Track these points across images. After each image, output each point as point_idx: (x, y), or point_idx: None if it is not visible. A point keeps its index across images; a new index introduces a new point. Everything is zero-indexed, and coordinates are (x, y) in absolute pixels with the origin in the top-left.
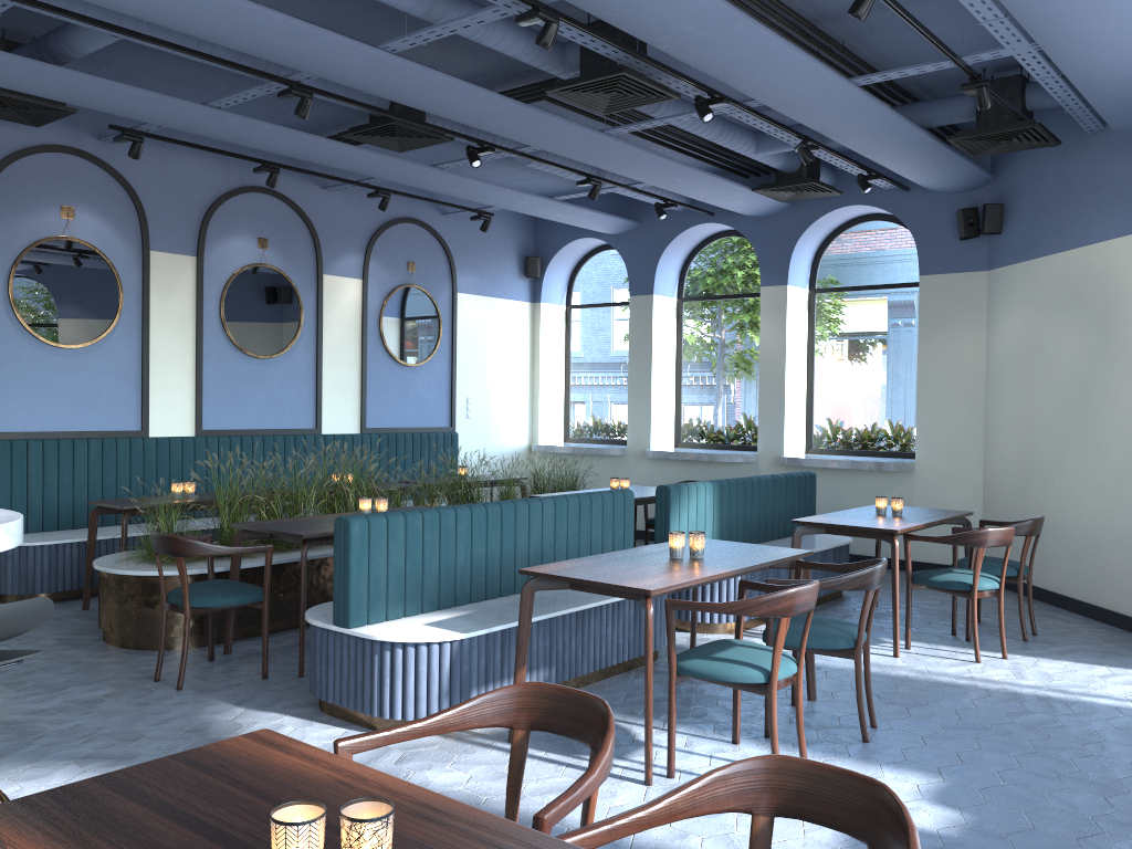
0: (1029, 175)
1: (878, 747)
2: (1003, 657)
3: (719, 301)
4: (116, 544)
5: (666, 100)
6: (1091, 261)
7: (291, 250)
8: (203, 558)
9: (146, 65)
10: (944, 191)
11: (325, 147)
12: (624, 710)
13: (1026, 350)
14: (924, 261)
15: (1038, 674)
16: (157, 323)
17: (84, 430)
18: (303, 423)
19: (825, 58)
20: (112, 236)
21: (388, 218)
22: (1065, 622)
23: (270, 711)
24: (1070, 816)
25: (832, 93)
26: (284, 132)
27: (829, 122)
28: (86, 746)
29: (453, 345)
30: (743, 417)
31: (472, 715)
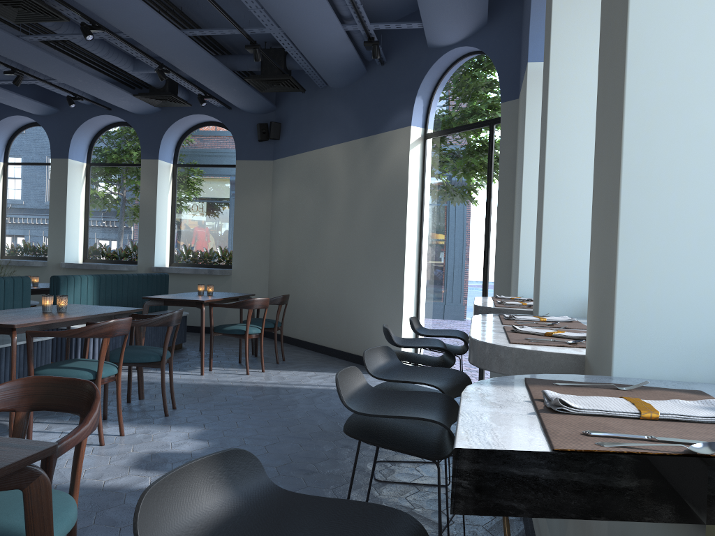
0: (293, 108)
1: (173, 418)
2: (262, 371)
3: (115, 167)
4: None
5: (59, 20)
6: (320, 157)
7: None
8: None
9: None
10: (250, 112)
11: None
12: (8, 414)
13: (290, 206)
14: (239, 152)
15: (278, 378)
16: None
17: None
18: None
19: (171, 16)
20: None
21: None
22: (302, 354)
23: None
24: (266, 437)
25: (171, 36)
26: None
27: (172, 55)
28: None
29: None
30: (130, 242)
31: None
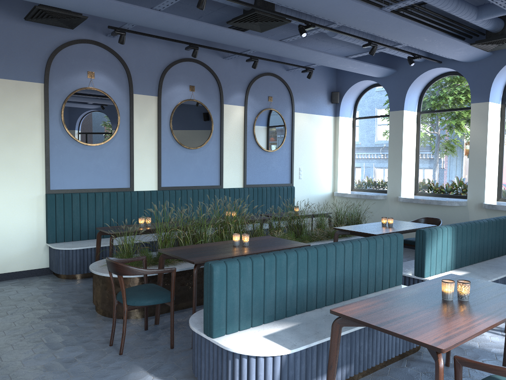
0: None
1: None
2: None
3: (442, 112)
4: (114, 248)
5: None
6: None
7: (206, 91)
8: (147, 265)
9: None
10: None
11: (220, 31)
12: None
13: None
14: None
15: None
16: (137, 131)
17: (101, 188)
18: (213, 183)
19: None
20: (113, 86)
21: (258, 73)
22: None
23: None
24: None
25: None
26: (196, 23)
27: None
28: None
29: (292, 140)
30: (456, 179)
31: None
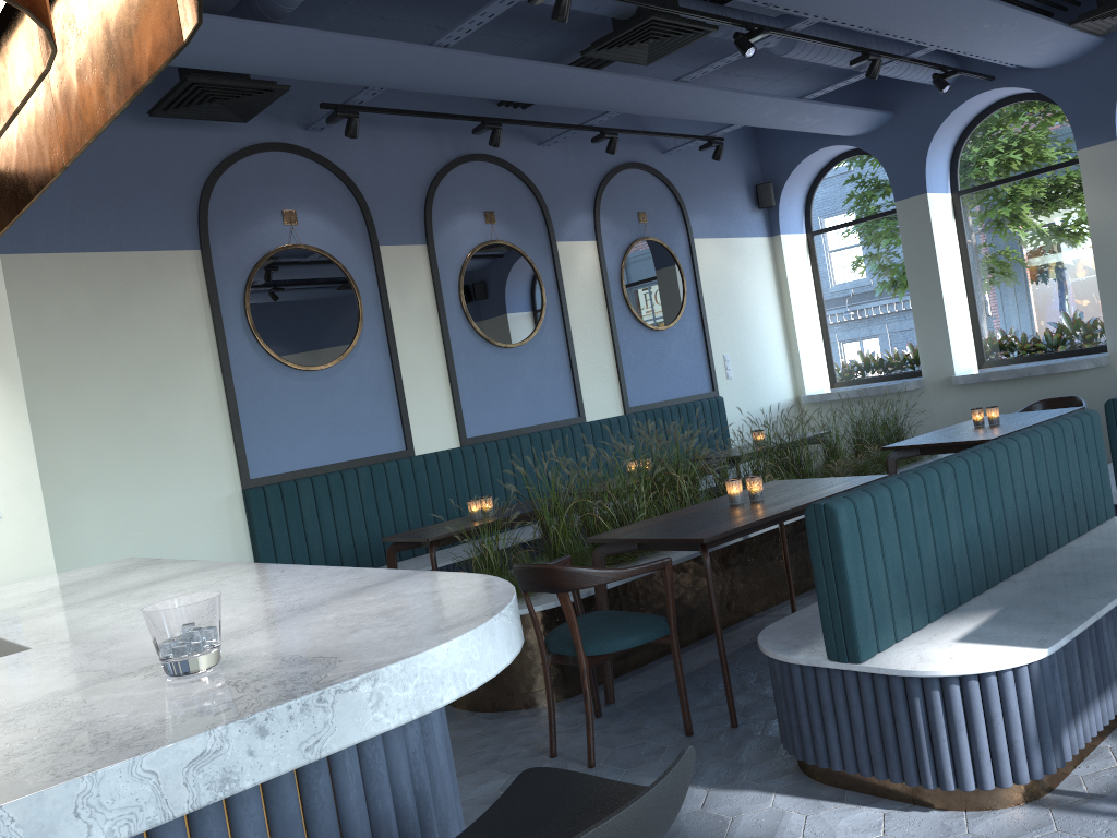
0: None
1: None
2: None
3: (1009, 184)
4: None
5: None
6: None
7: (519, 220)
8: None
9: (349, 24)
10: None
11: (561, 77)
12: None
13: None
14: None
15: None
16: (400, 326)
17: (349, 459)
18: (565, 413)
19: None
20: (338, 236)
21: (609, 167)
22: None
23: (742, 789)
24: None
25: None
26: (518, 64)
27: None
28: None
29: (700, 298)
30: (1068, 316)
31: None
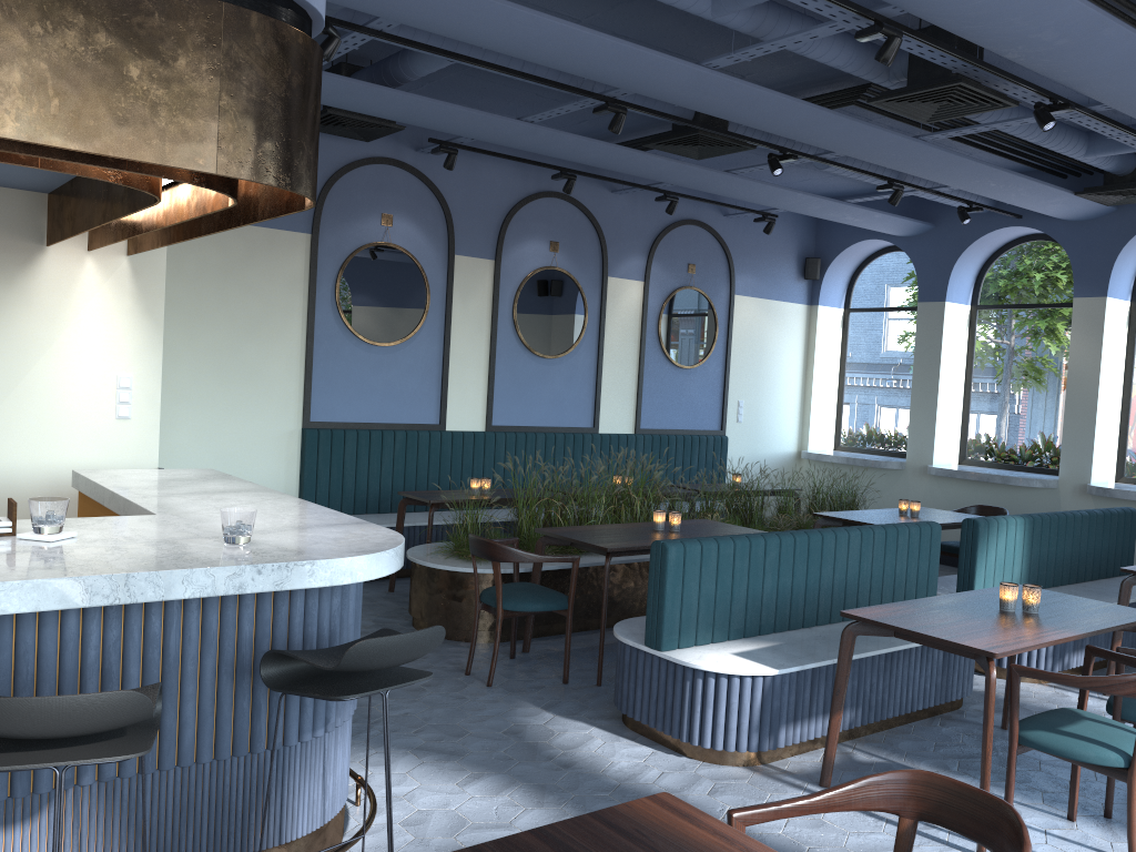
0: None
1: None
2: None
3: (1019, 310)
4: (416, 531)
5: (1001, 107)
6: None
7: (579, 253)
8: None
9: (464, 81)
10: None
11: (625, 156)
12: (936, 763)
13: None
14: None
15: None
16: (457, 323)
17: (391, 422)
18: (582, 422)
19: None
20: (422, 241)
21: (671, 220)
22: None
23: (576, 720)
24: None
25: None
26: (589, 142)
27: None
28: (419, 737)
29: (728, 348)
30: (1041, 437)
31: (857, 797)
